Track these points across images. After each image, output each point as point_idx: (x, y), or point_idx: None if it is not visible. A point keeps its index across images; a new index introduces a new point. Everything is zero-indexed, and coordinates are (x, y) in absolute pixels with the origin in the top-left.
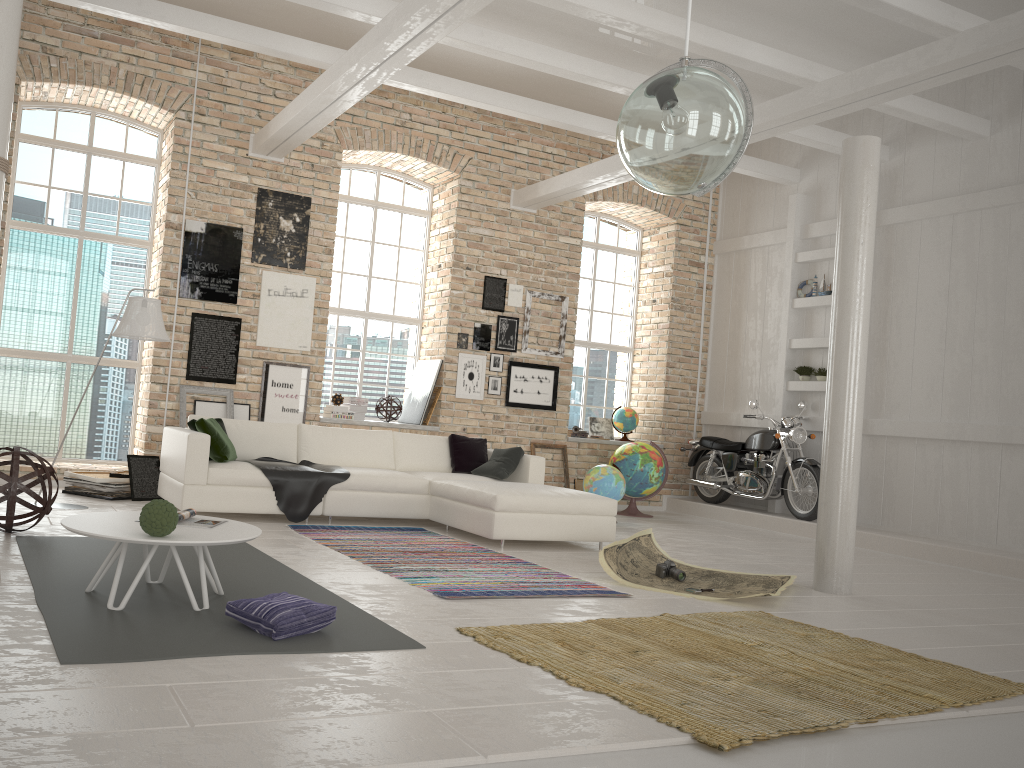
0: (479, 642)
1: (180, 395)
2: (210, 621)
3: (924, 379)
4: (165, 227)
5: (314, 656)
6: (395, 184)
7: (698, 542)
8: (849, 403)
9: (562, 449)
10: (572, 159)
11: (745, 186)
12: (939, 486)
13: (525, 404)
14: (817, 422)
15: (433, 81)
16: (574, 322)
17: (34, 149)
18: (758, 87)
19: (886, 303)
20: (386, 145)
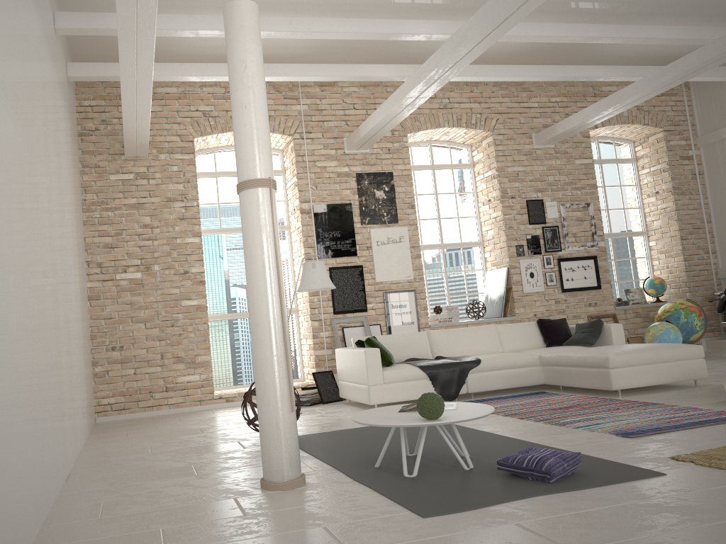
0: (702, 465)
1: (332, 326)
2: (486, 476)
3: None
4: (300, 213)
5: (591, 491)
6: (443, 150)
7: None
8: None
9: (613, 317)
10: (572, 102)
11: (714, 90)
12: None
13: (577, 288)
14: None
15: (470, 70)
16: (600, 220)
17: (205, 181)
18: (720, 13)
19: None
20: (436, 124)
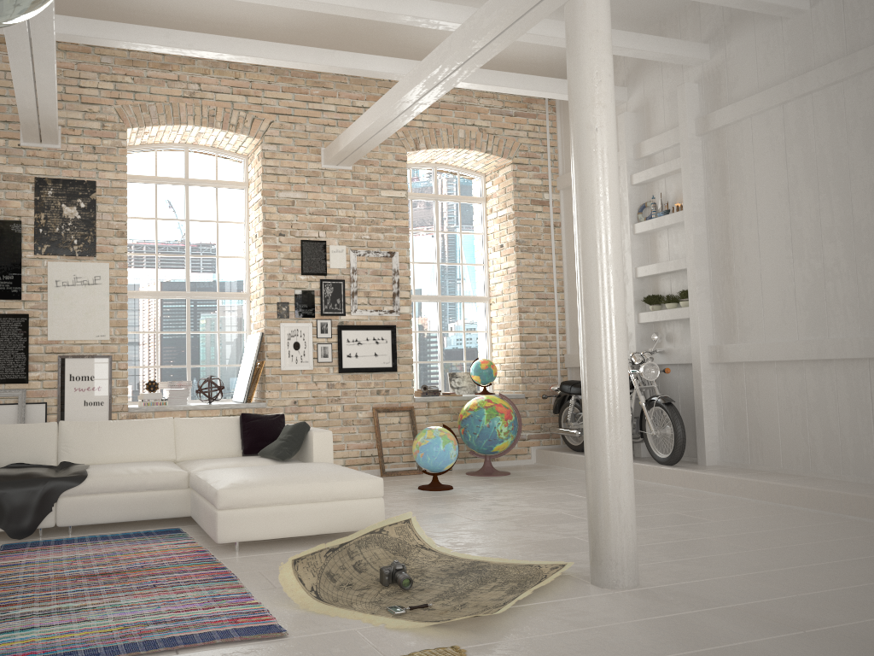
0: None
1: None
2: None
3: (775, 293)
4: None
5: None
6: (206, 159)
7: (520, 509)
8: (603, 336)
9: (409, 411)
10: None
11: None
12: (806, 414)
13: (362, 368)
14: (672, 354)
15: (183, 39)
16: (408, 277)
17: None
18: None
19: (726, 214)
20: (175, 118)
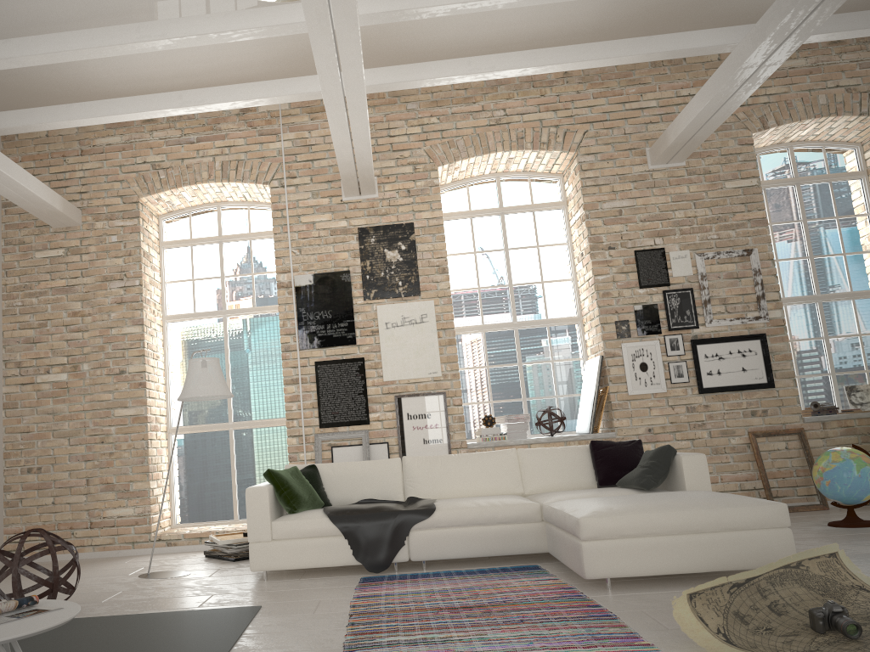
0: None
1: (315, 444)
2: None
3: None
4: (277, 288)
5: None
6: (519, 185)
7: None
8: None
9: (798, 434)
10: None
11: None
12: None
13: (727, 387)
14: None
15: (484, 63)
16: (774, 276)
17: (176, 251)
18: None
19: None
20: (483, 148)
